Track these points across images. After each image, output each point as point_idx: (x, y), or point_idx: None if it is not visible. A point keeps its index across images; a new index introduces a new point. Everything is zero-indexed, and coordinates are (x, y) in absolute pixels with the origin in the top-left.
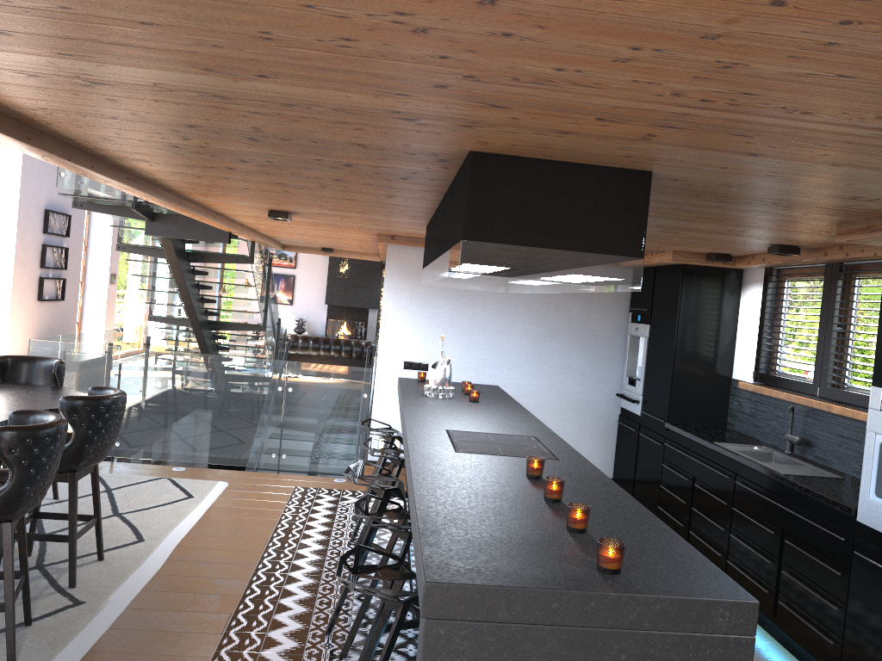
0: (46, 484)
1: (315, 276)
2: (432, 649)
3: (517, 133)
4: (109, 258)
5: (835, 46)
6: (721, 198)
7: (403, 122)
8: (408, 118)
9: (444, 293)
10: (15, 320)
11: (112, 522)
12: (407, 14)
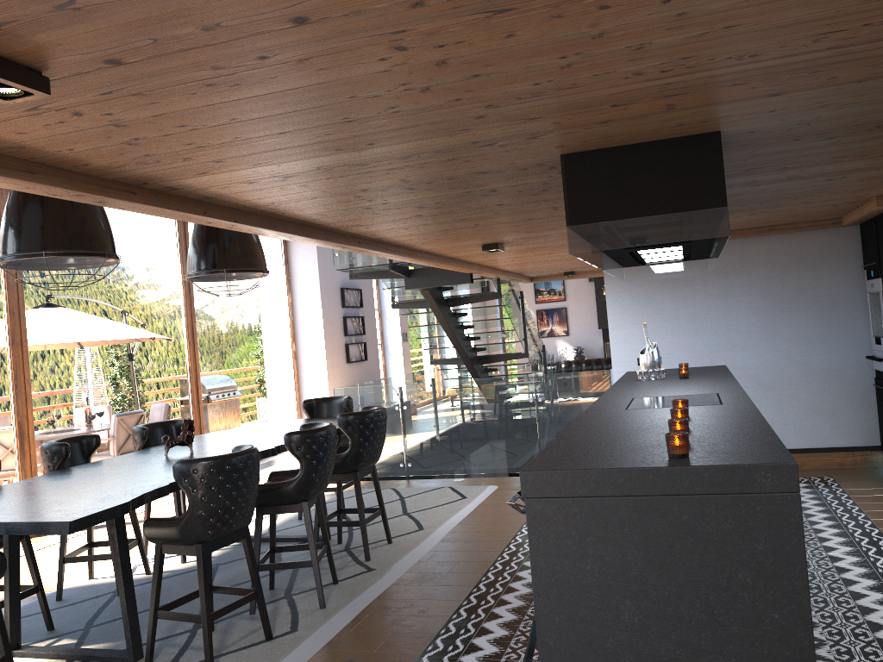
0: (326, 473)
1: (585, 304)
2: (534, 520)
3: (574, 132)
4: (399, 320)
5: (686, 14)
6: (820, 135)
7: (488, 148)
8: (488, 144)
9: (663, 288)
10: (331, 381)
11: (401, 518)
12: (407, 83)
